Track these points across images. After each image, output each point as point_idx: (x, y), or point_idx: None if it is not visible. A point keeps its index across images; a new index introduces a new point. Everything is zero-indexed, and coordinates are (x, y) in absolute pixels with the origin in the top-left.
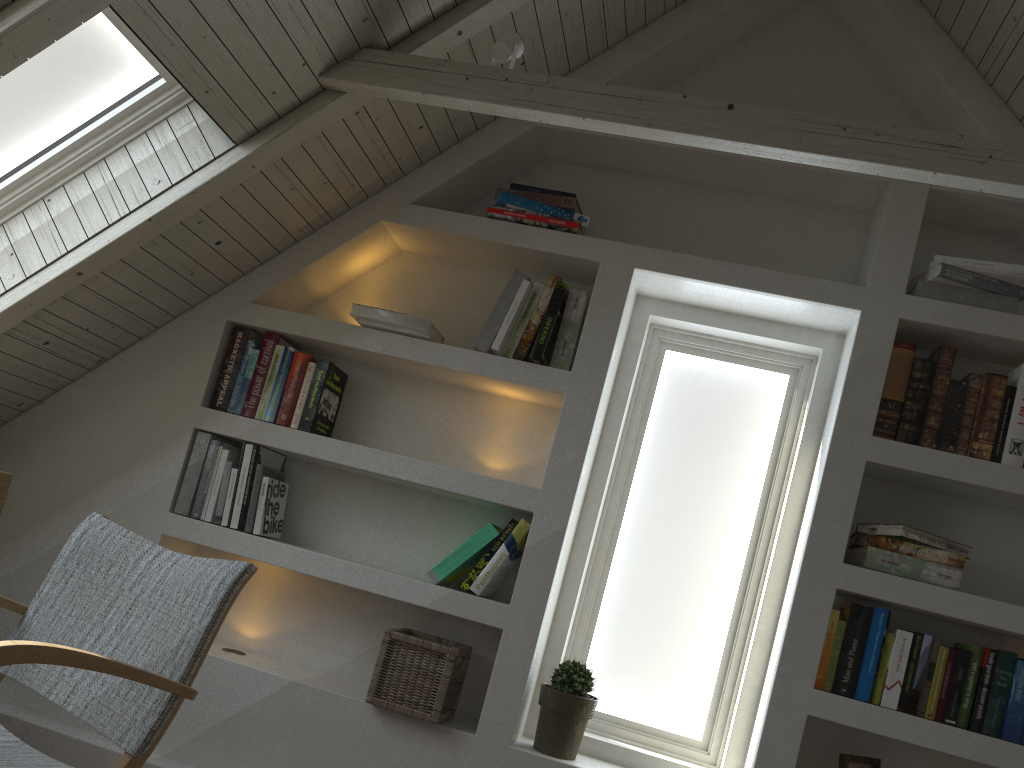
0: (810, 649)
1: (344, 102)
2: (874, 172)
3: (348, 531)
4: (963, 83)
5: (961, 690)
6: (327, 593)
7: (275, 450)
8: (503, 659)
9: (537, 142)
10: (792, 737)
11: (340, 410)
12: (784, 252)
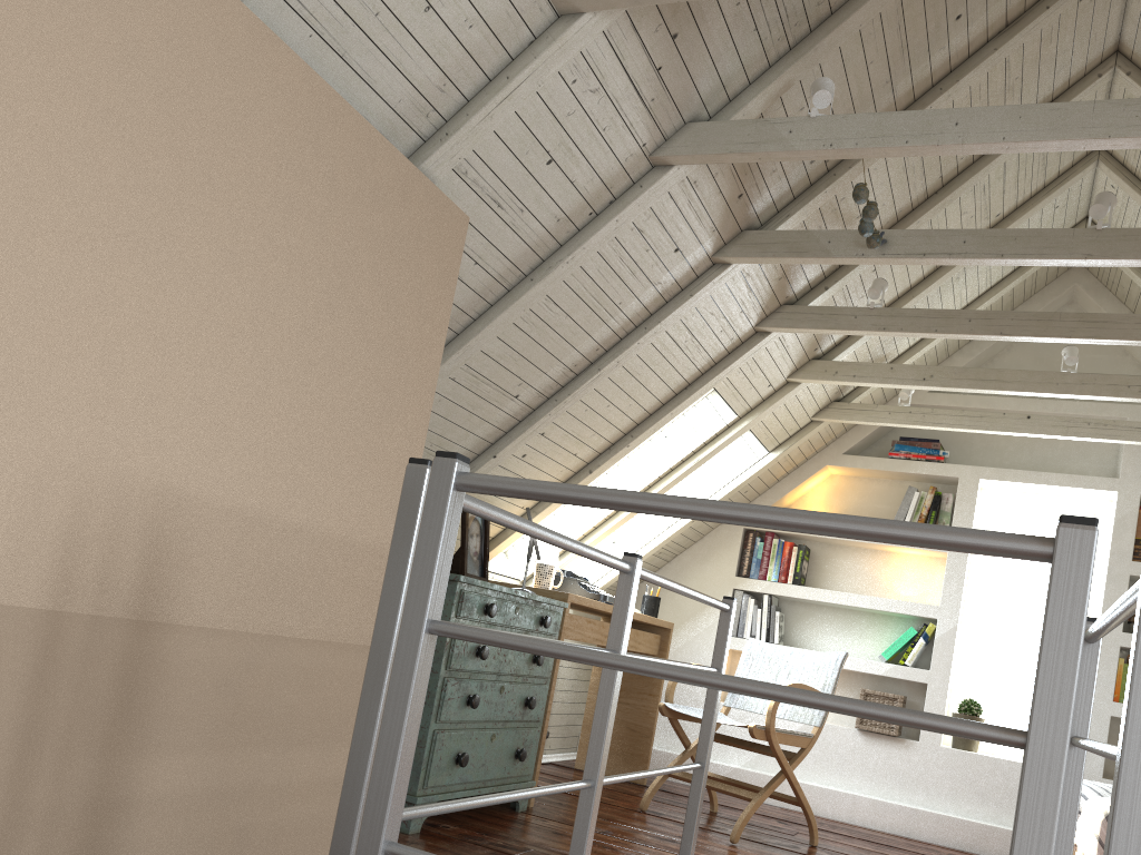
0: (1108, 680)
1: (821, 425)
2: (1107, 441)
3: (821, 637)
4: None
5: None
6: None
7: (776, 596)
8: (929, 699)
9: None
10: (1103, 728)
11: (807, 569)
12: (1068, 455)
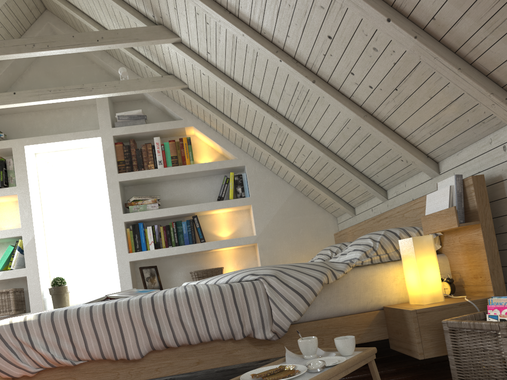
0: (123, 242)
1: None
2: (65, 100)
3: None
4: (105, 58)
5: (170, 236)
6: None
7: None
8: (30, 285)
9: None
10: (127, 269)
11: None
12: (78, 124)
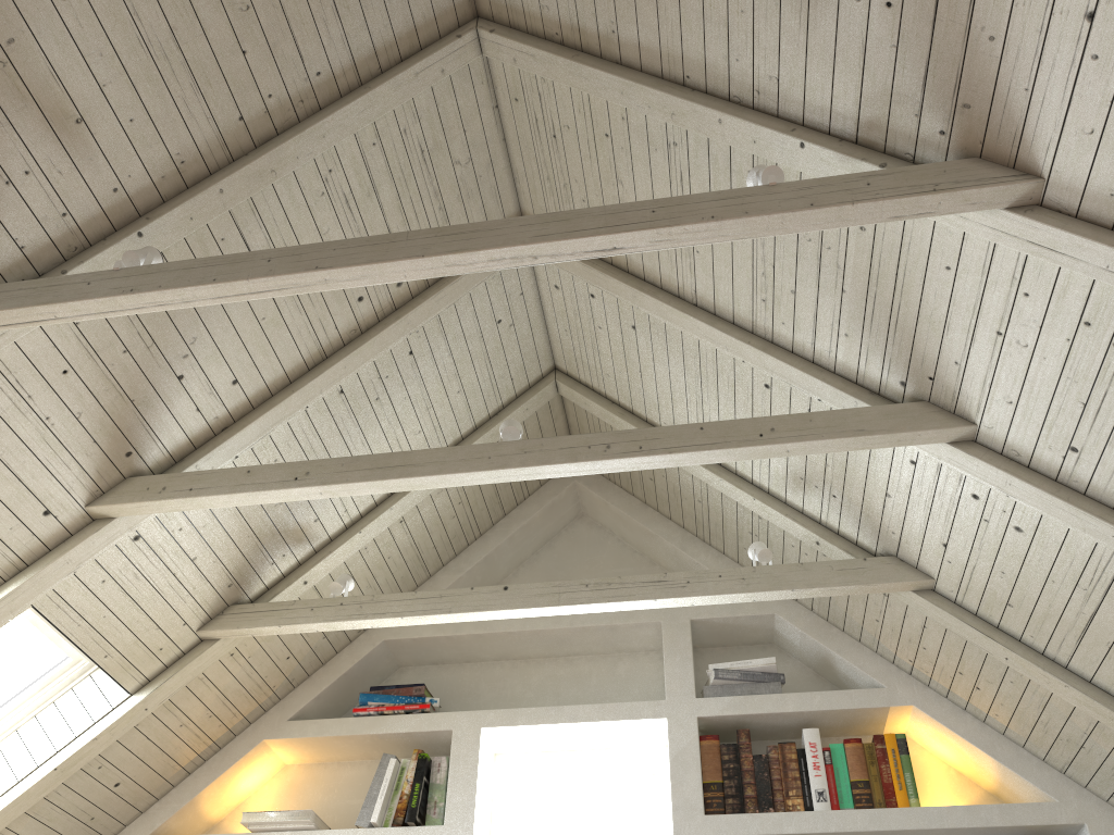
0: None
1: (219, 646)
2: (617, 608)
3: None
4: (691, 547)
5: None
6: None
7: None
8: None
9: (389, 652)
10: None
11: None
12: (605, 692)
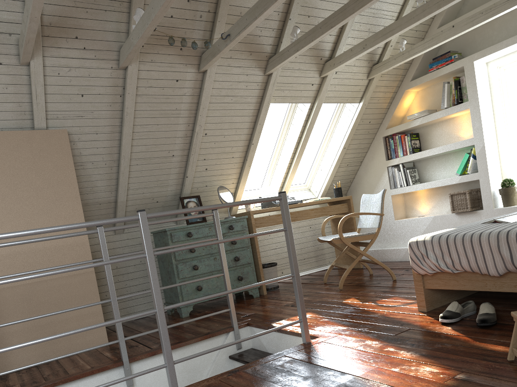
0: None
1: (375, 79)
2: (496, 17)
3: (436, 173)
4: None
5: None
6: (438, 192)
7: (408, 162)
8: (482, 187)
9: None
10: None
11: (421, 143)
12: None
